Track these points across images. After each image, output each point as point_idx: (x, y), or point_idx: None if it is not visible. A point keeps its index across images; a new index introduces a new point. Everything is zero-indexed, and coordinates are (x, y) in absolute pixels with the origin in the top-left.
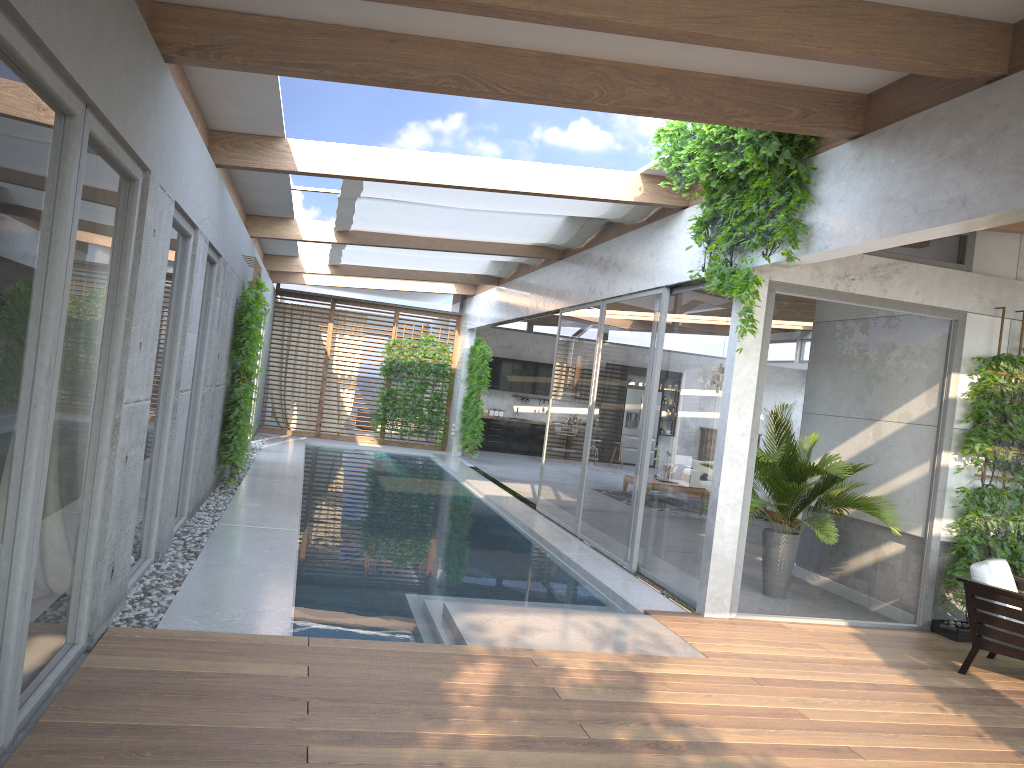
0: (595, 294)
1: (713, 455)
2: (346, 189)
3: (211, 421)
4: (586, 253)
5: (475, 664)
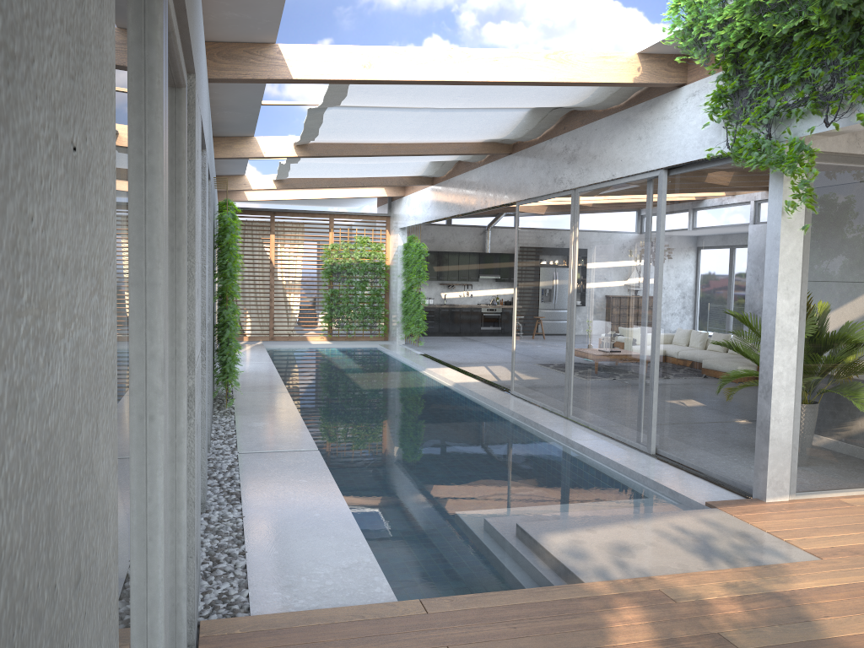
0: (563, 184)
1: (752, 337)
2: (329, 97)
3: (211, 348)
4: (545, 144)
5: (614, 611)
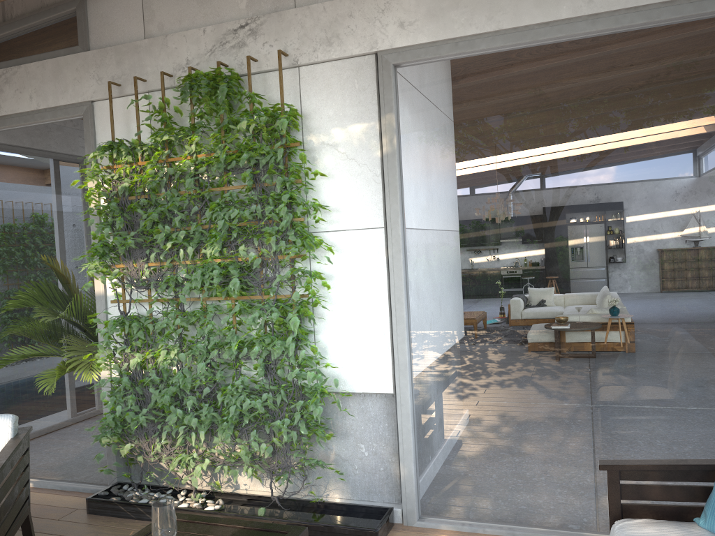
0: None
1: None
2: None
3: None
4: None
5: None
